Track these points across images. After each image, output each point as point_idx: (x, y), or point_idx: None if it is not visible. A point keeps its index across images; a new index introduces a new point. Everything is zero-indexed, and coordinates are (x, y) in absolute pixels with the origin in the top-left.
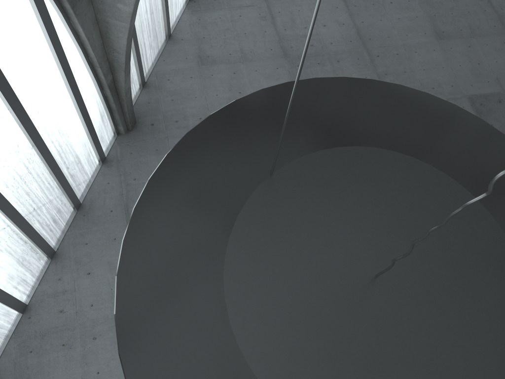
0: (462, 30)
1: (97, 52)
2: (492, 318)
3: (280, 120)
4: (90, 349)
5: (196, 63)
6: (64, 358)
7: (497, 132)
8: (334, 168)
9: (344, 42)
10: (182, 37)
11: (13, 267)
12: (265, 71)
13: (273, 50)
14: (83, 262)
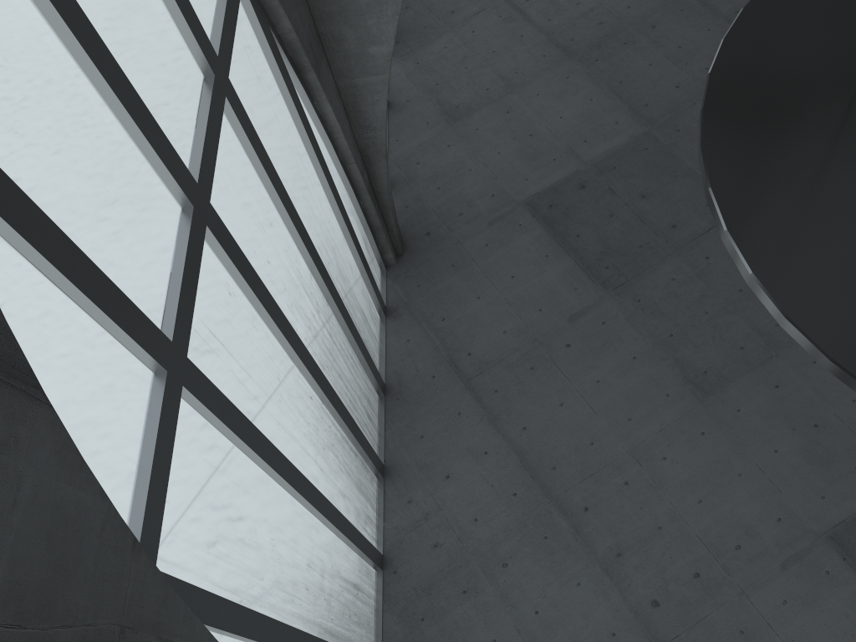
0: None
1: (349, 139)
2: None
3: (826, 3)
4: (506, 582)
5: (445, 124)
6: (475, 610)
7: None
8: None
9: None
10: (405, 97)
11: (355, 496)
12: (551, 90)
13: (548, 55)
14: (430, 465)
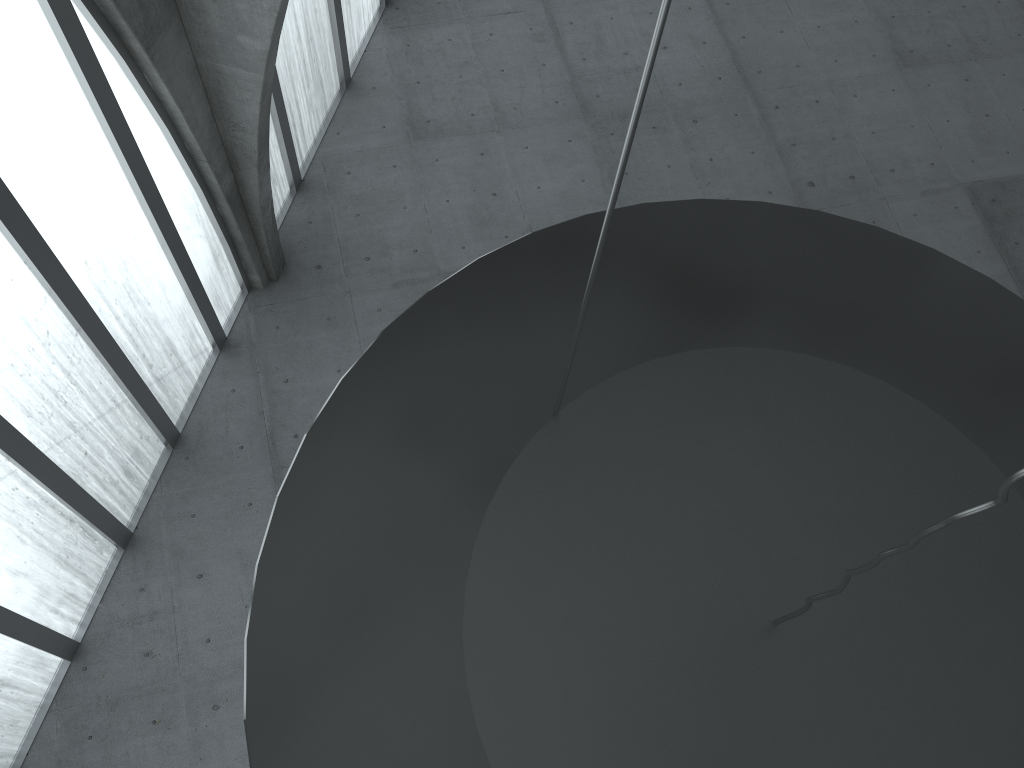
0: (952, 45)
1: (202, 132)
2: (1018, 704)
3: (572, 297)
4: (208, 729)
5: (404, 137)
6: (156, 749)
7: (1023, 306)
8: (685, 396)
9: (706, 80)
10: (373, 83)
11: (49, 571)
12: (544, 148)
13: (561, 102)
14: (187, 554)
